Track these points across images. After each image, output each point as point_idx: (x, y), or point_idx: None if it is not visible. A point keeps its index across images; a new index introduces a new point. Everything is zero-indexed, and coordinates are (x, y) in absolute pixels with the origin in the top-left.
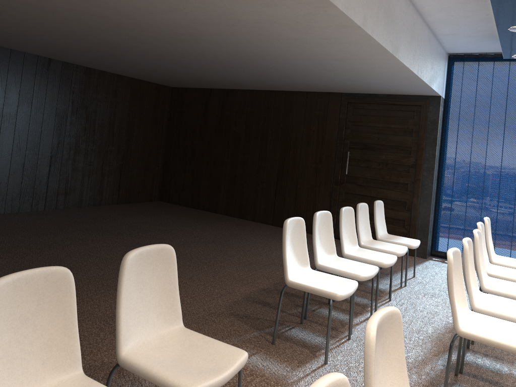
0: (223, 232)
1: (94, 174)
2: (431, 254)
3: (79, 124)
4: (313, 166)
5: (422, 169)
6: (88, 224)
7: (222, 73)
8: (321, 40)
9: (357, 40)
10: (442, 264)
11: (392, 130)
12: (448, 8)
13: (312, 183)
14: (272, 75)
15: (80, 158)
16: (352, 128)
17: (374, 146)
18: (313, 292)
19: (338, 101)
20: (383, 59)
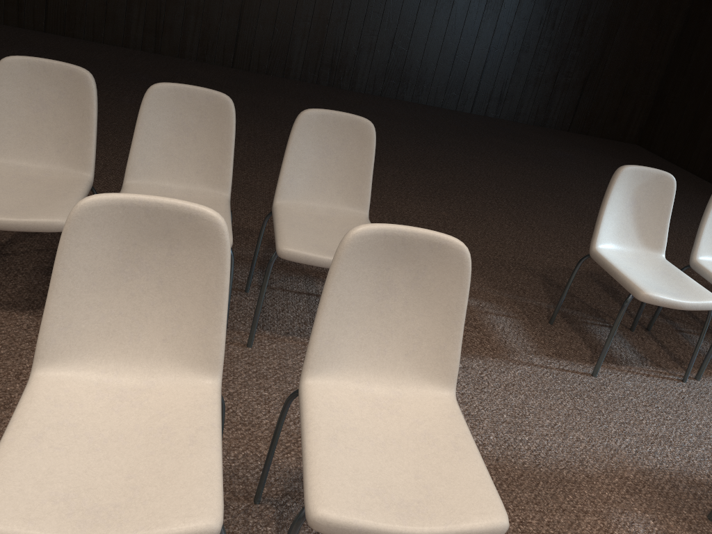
0: (683, 205)
1: (543, 84)
2: None
3: (534, 12)
4: None
5: None
6: (500, 139)
7: None
8: None
9: None
10: None
11: None
12: None
13: None
14: None
15: (527, 59)
16: None
17: None
18: (614, 275)
19: None
20: None
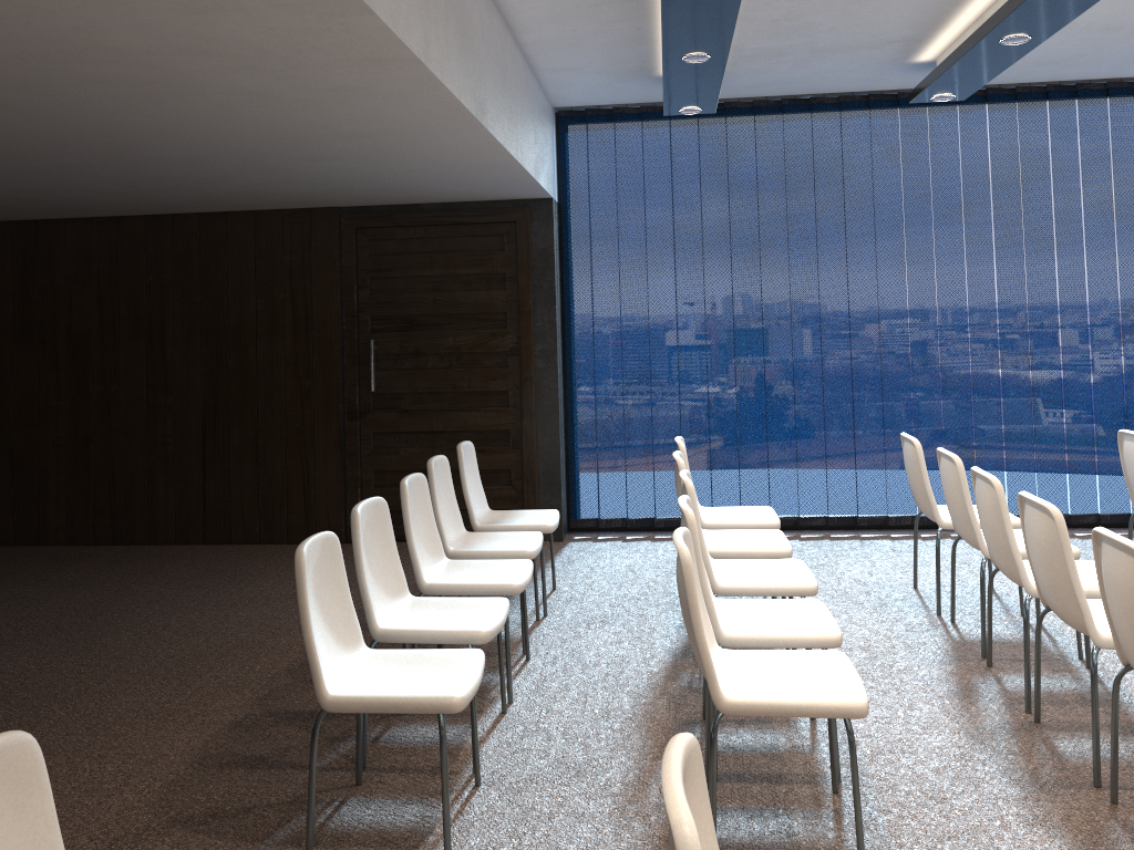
0: (79, 593)
1: None
2: (568, 528)
3: None
4: (293, 385)
5: (533, 355)
6: None
7: (25, 183)
8: (319, 93)
9: (406, 91)
10: (595, 546)
11: (463, 280)
12: (568, 15)
13: (294, 426)
14: (171, 180)
15: None
16: (375, 286)
17: (428, 320)
18: (396, 708)
19: (334, 226)
20: (453, 130)
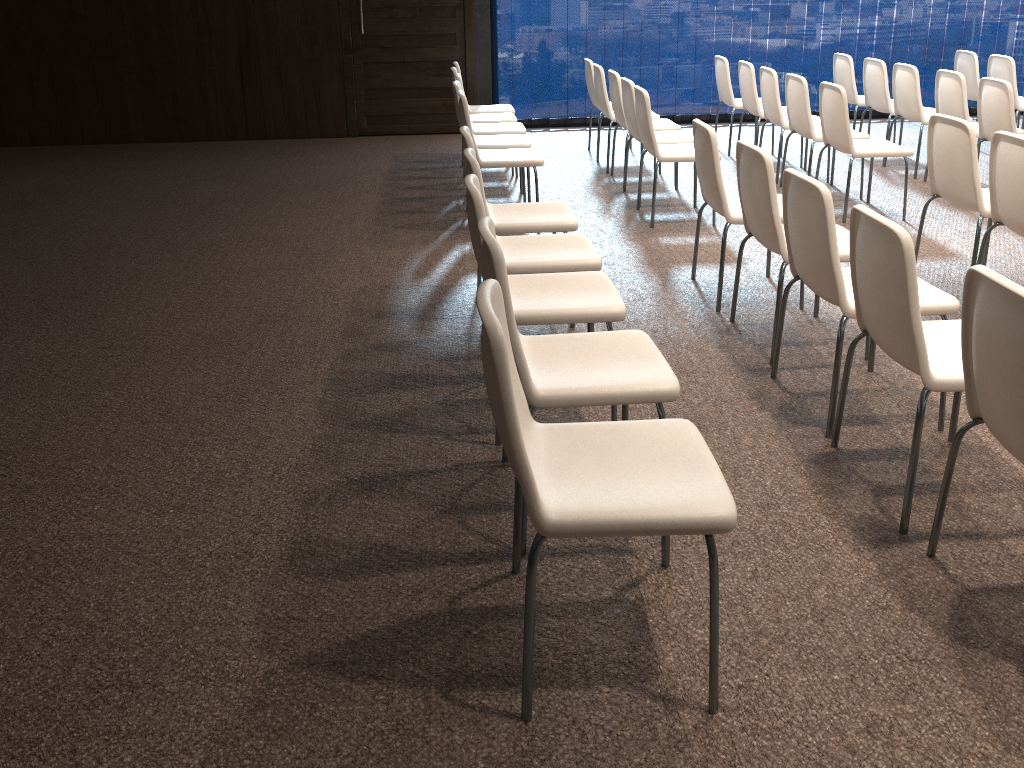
0: (200, 163)
1: None
2: None
3: None
4: (303, 29)
5: (473, 9)
6: None
7: None
8: None
9: None
10: None
11: None
12: None
13: (306, 58)
14: None
15: None
16: None
17: None
18: (514, 165)
19: None
20: None
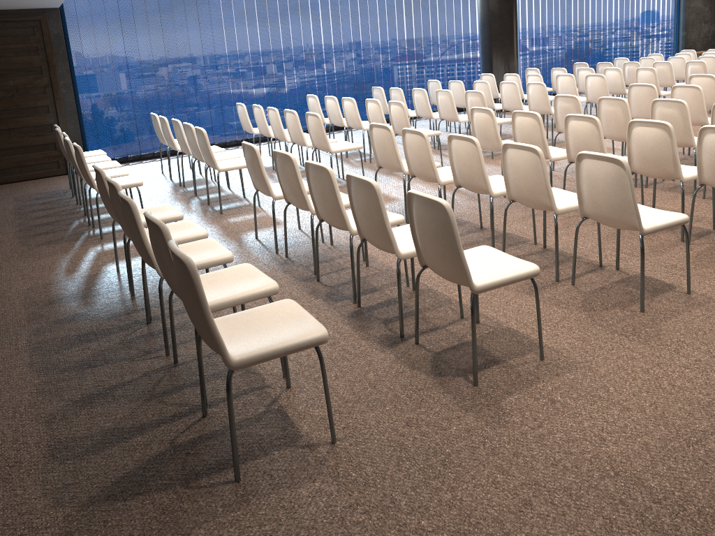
0: None
1: None
2: None
3: None
4: None
5: (59, 86)
6: None
7: None
8: None
9: None
10: None
11: (13, 51)
12: None
13: None
14: None
15: None
16: None
17: None
18: (123, 187)
19: None
20: None
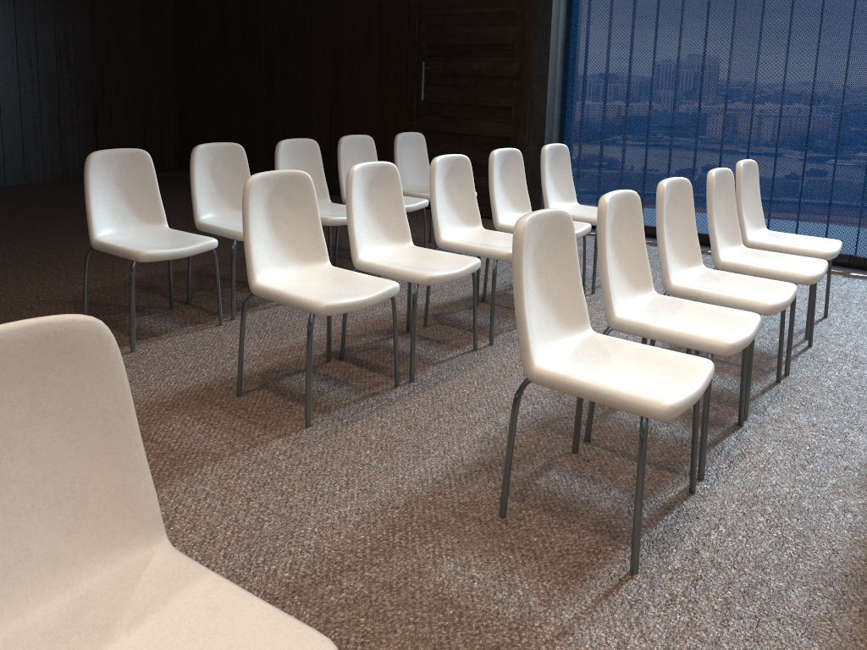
0: None
1: (46, 132)
2: None
3: (0, 51)
4: (378, 92)
5: (529, 80)
6: (9, 204)
7: None
8: None
9: None
10: None
11: (487, 17)
12: None
13: (377, 121)
14: None
15: (14, 108)
16: (431, 21)
17: (463, 48)
18: (116, 253)
19: None
20: None
